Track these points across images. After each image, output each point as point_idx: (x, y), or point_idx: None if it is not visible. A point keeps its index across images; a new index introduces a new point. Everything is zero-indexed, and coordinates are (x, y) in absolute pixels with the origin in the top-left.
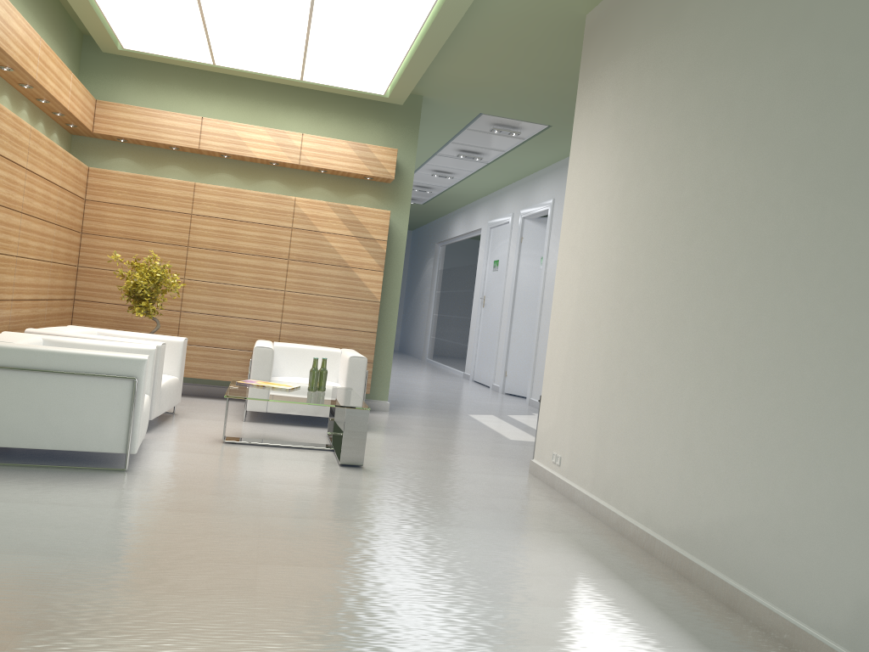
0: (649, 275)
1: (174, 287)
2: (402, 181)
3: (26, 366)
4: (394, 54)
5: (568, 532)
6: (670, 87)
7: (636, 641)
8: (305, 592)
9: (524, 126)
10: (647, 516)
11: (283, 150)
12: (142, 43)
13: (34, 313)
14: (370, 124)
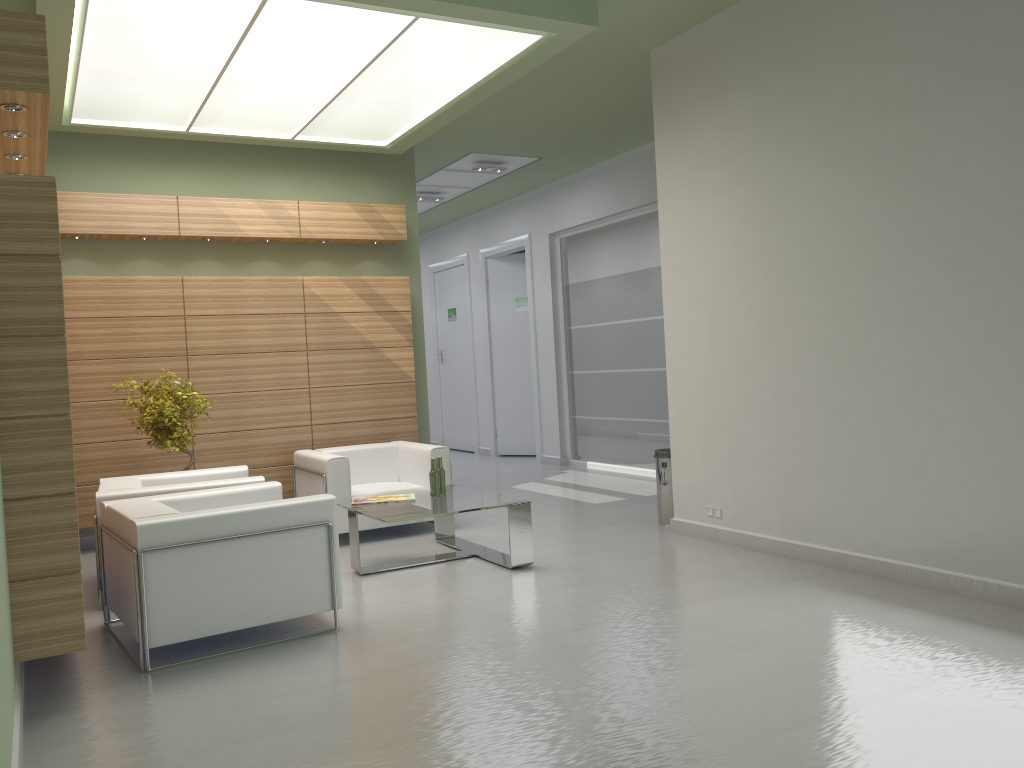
0: (822, 315)
1: (202, 408)
2: (407, 240)
3: (213, 536)
4: (429, 105)
5: (802, 579)
6: (811, 129)
7: (1004, 652)
8: (721, 691)
9: (510, 160)
10: (875, 545)
11: (280, 224)
12: (100, 115)
13: None
14: (362, 179)
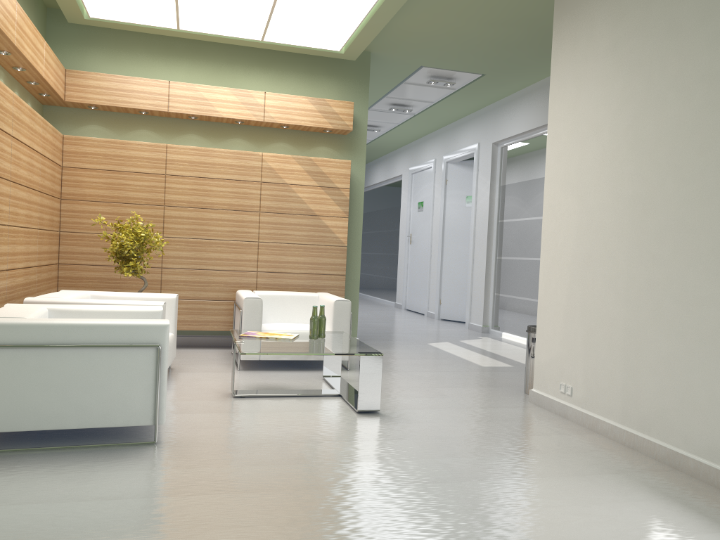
0: (685, 202)
1: (158, 245)
2: (357, 132)
3: (43, 342)
4: (360, 7)
5: (626, 472)
6: (694, 7)
7: None
8: None
9: (458, 76)
10: (713, 451)
11: (248, 109)
12: (108, 11)
13: (26, 281)
14: (324, 80)
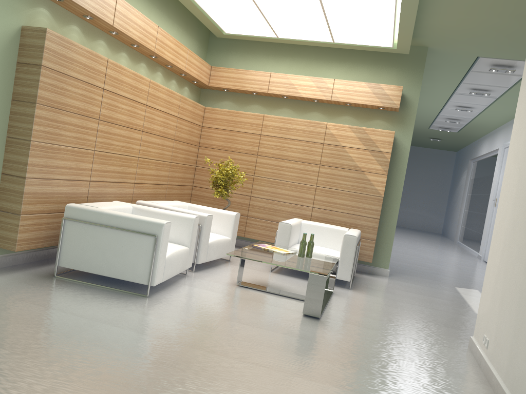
0: None
1: (240, 180)
2: (408, 110)
3: (97, 222)
4: (387, 12)
5: None
6: None
7: None
8: None
9: (518, 64)
10: None
11: (321, 91)
12: (234, 28)
13: (155, 192)
14: (386, 70)
